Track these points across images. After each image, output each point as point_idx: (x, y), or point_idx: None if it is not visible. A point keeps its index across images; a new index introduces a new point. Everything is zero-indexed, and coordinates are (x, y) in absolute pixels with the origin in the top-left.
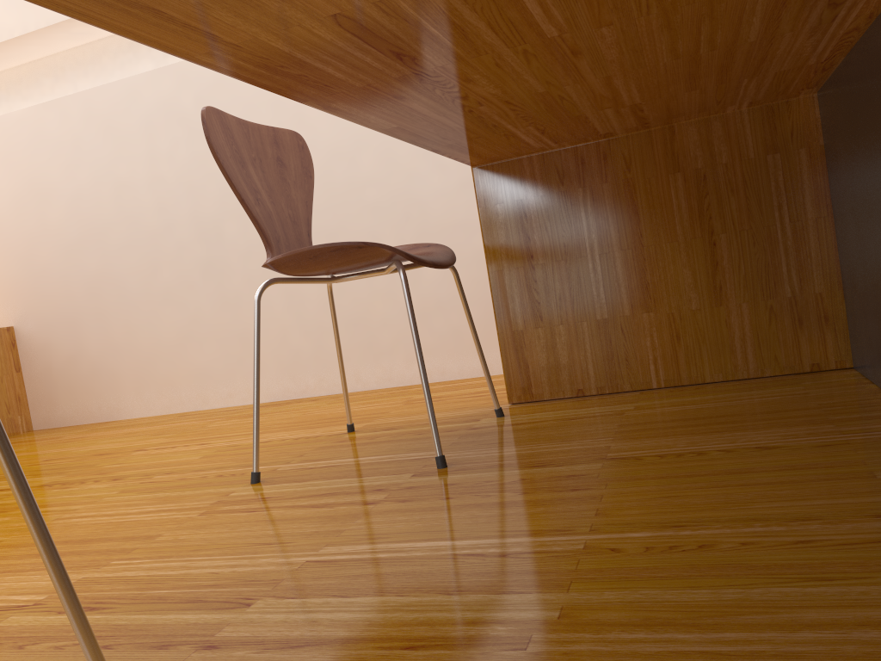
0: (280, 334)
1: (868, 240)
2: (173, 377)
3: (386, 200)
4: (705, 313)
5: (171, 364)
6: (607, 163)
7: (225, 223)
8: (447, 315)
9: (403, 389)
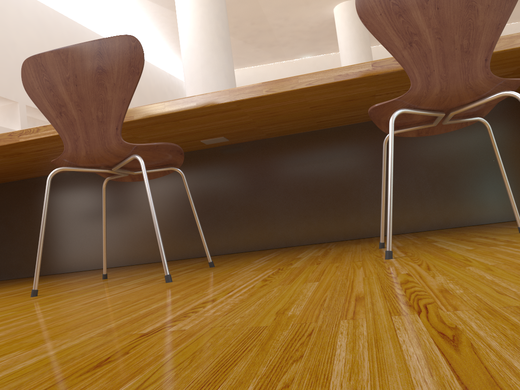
0: None
1: (22, 232)
2: None
3: None
4: None
5: None
6: None
7: None
8: None
9: None
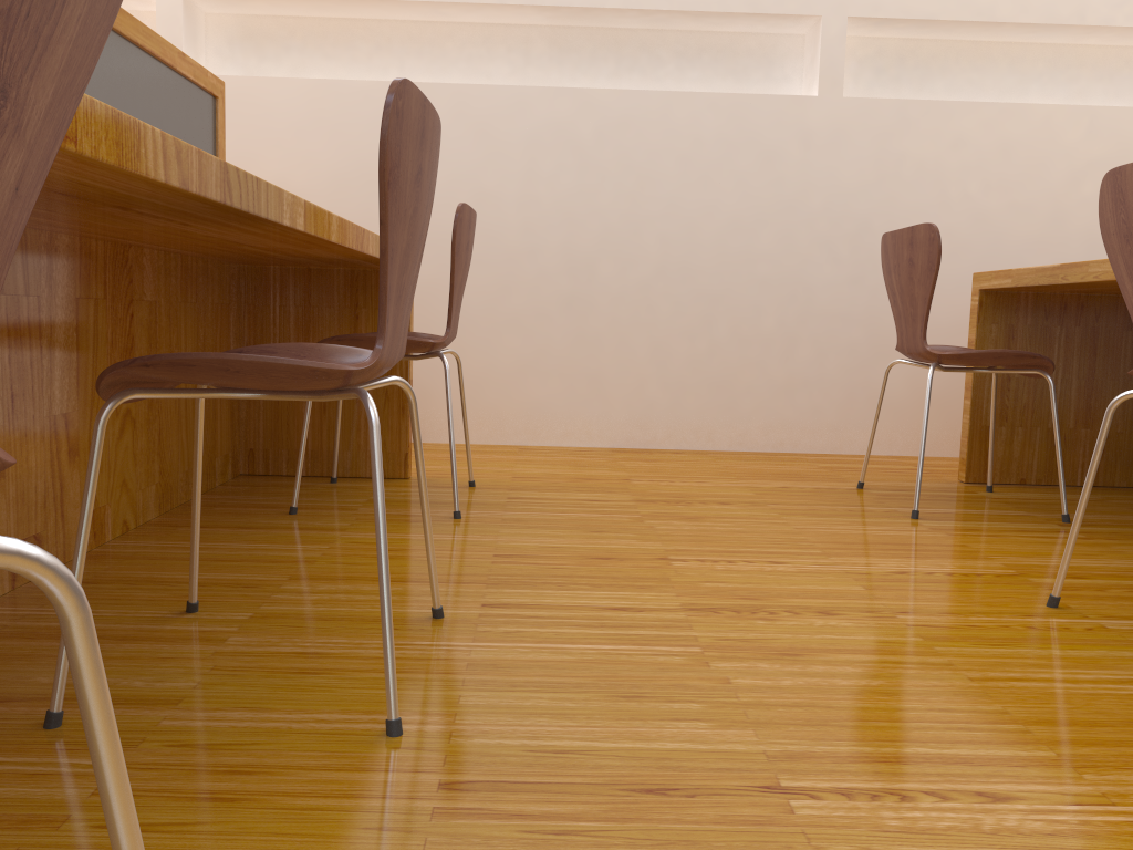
0: (637, 383)
1: None
2: (500, 407)
3: (776, 278)
4: (1124, 436)
5: (502, 393)
6: (1082, 312)
7: (601, 262)
8: (811, 394)
9: (769, 455)
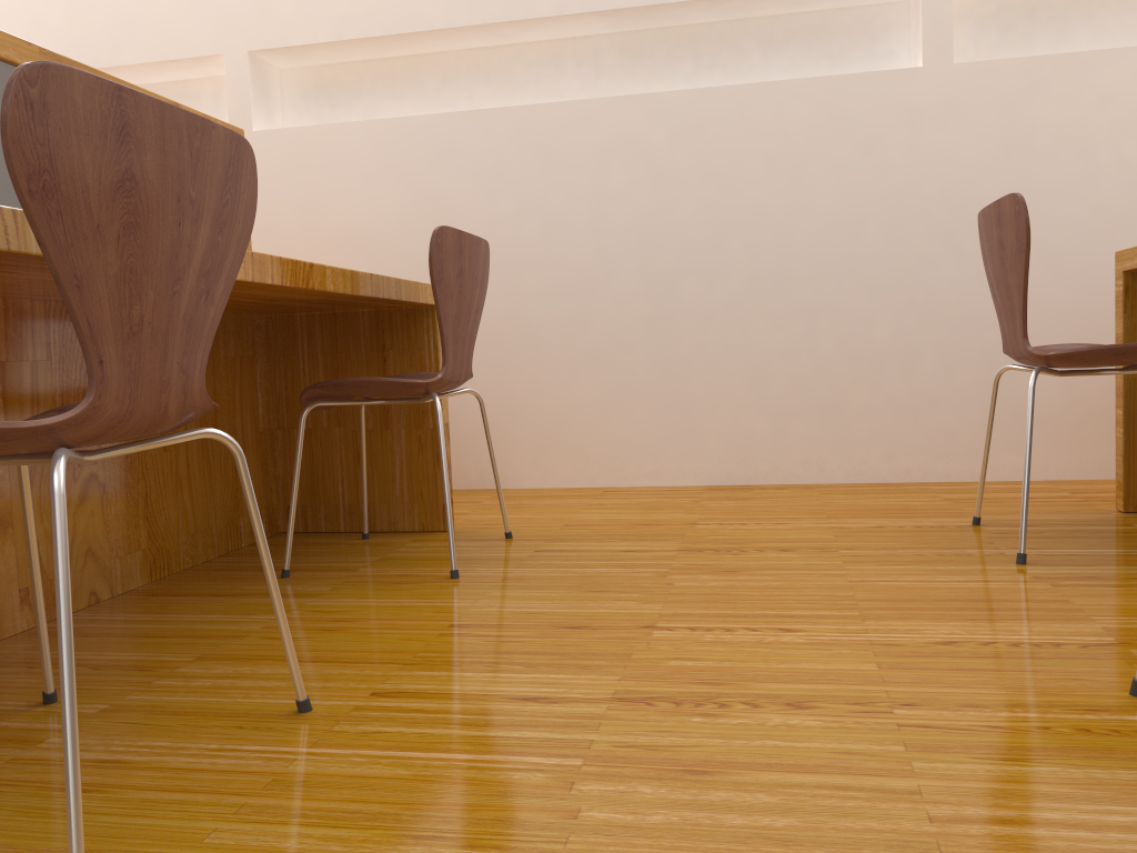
0: (733, 411)
1: None
2: (584, 446)
3: (888, 281)
4: None
5: (585, 431)
6: None
7: (683, 280)
8: (941, 412)
9: (890, 486)
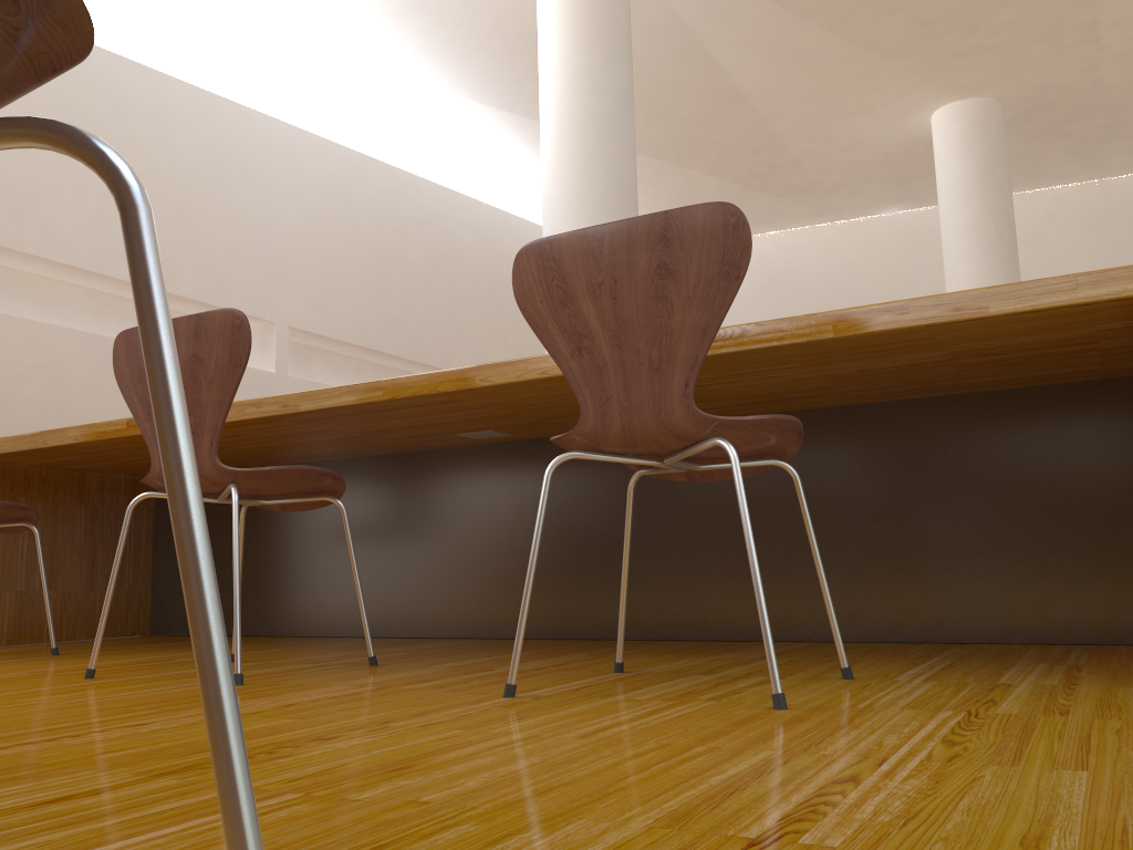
0: None
1: None
2: None
3: None
4: (83, 594)
5: None
6: (45, 486)
7: None
8: None
9: None
